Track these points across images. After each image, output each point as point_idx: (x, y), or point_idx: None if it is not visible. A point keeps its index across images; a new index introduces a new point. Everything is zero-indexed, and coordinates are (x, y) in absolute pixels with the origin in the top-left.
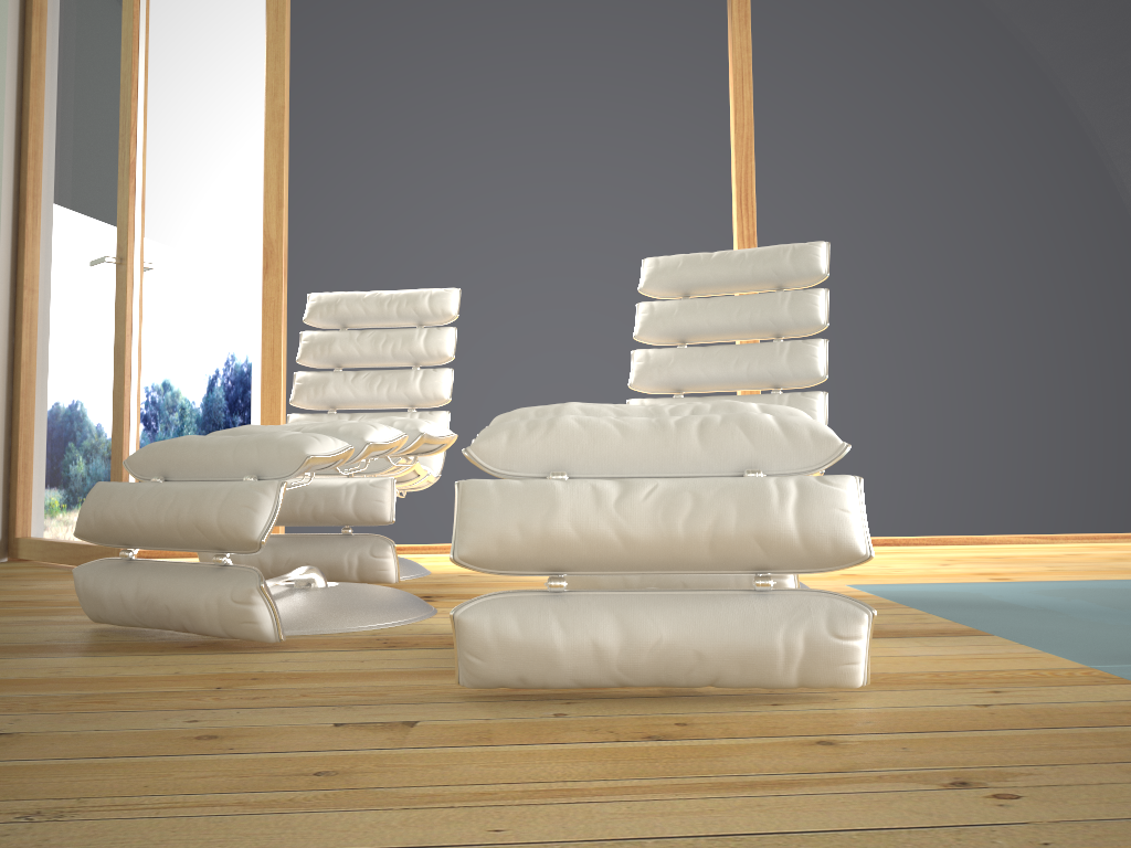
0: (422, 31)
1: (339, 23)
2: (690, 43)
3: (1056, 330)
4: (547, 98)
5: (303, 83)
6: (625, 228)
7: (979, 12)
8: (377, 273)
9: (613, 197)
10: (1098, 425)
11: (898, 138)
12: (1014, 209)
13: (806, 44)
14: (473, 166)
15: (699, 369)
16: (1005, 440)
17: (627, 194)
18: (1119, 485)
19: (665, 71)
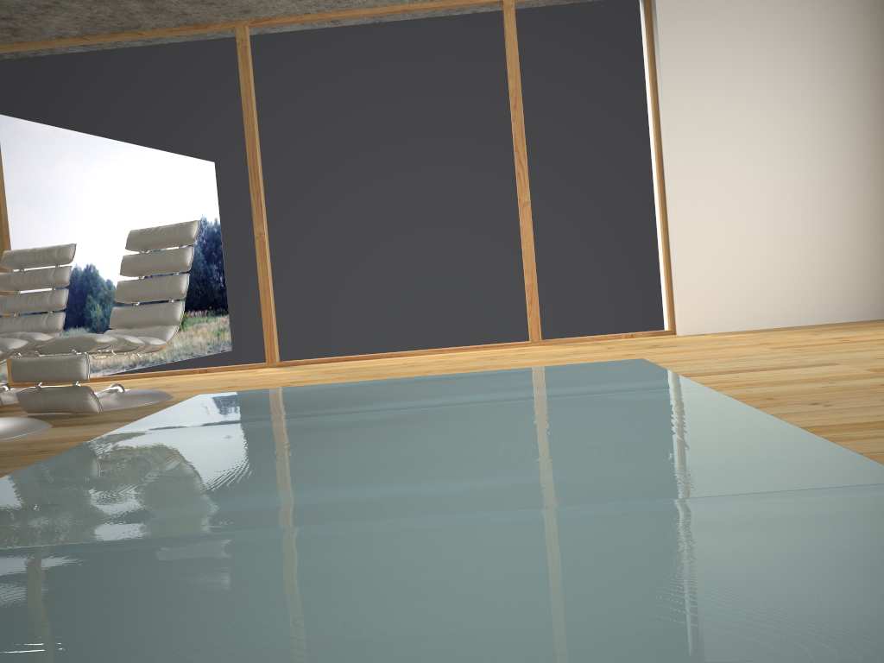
0: (65, 90)
1: (19, 90)
2: (217, 80)
3: (441, 230)
4: (138, 122)
5: (3, 127)
6: (188, 193)
7: (387, 41)
8: (55, 231)
9: (180, 176)
10: (468, 284)
11: (342, 124)
12: (413, 160)
13: (285, 73)
14: (101, 165)
15: (137, 291)
16: (413, 296)
17: (188, 173)
18: (481, 317)
19: (203, 98)
